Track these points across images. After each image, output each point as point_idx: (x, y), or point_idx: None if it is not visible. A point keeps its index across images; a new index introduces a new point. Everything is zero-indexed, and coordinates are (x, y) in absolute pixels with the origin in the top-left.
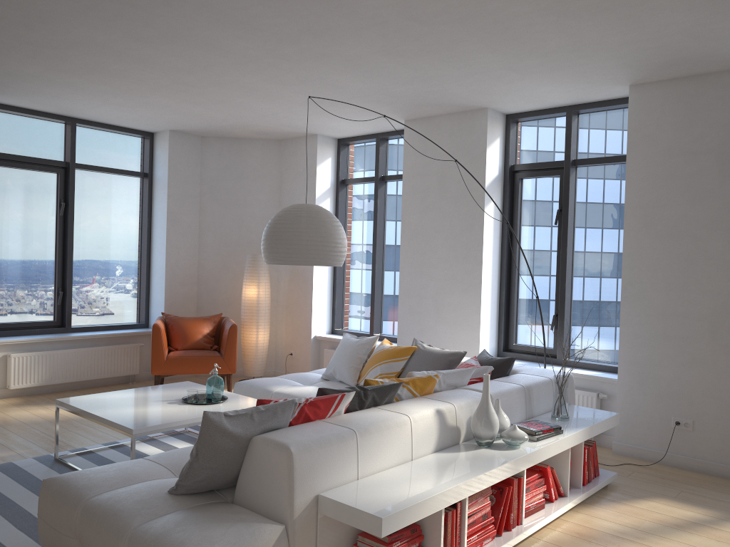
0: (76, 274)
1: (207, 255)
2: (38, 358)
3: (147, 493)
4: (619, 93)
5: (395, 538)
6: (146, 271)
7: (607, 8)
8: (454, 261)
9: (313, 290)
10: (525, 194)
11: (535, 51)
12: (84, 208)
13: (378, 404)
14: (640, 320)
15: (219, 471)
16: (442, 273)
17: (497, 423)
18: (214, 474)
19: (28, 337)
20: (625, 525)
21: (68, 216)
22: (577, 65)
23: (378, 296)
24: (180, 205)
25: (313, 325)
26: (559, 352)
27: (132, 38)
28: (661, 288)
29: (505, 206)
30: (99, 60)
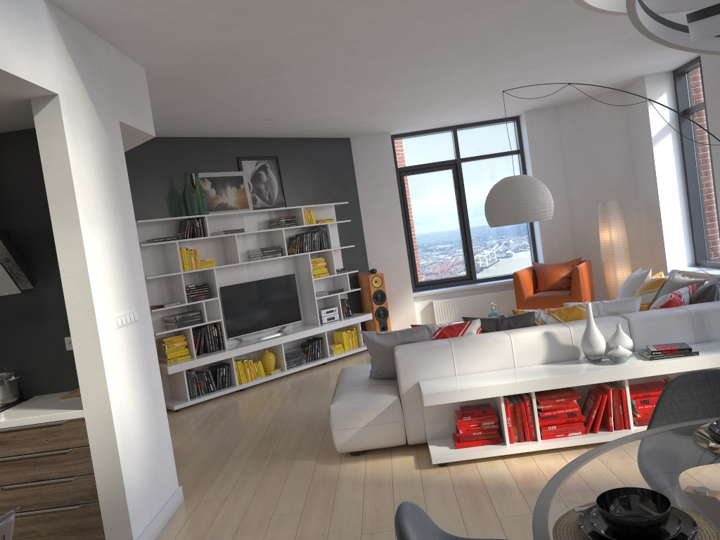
0: (476, 239)
1: (575, 207)
2: (450, 303)
3: (360, 377)
4: None
5: (466, 414)
6: (530, 229)
7: None
8: None
9: (662, 226)
10: None
11: None
12: (474, 189)
13: (512, 328)
14: None
15: (383, 365)
16: None
17: (598, 343)
18: (381, 367)
19: (445, 288)
20: None
21: (461, 198)
22: None
23: None
24: (544, 170)
25: (668, 259)
26: None
27: (400, 89)
28: None
29: None
30: (406, 101)
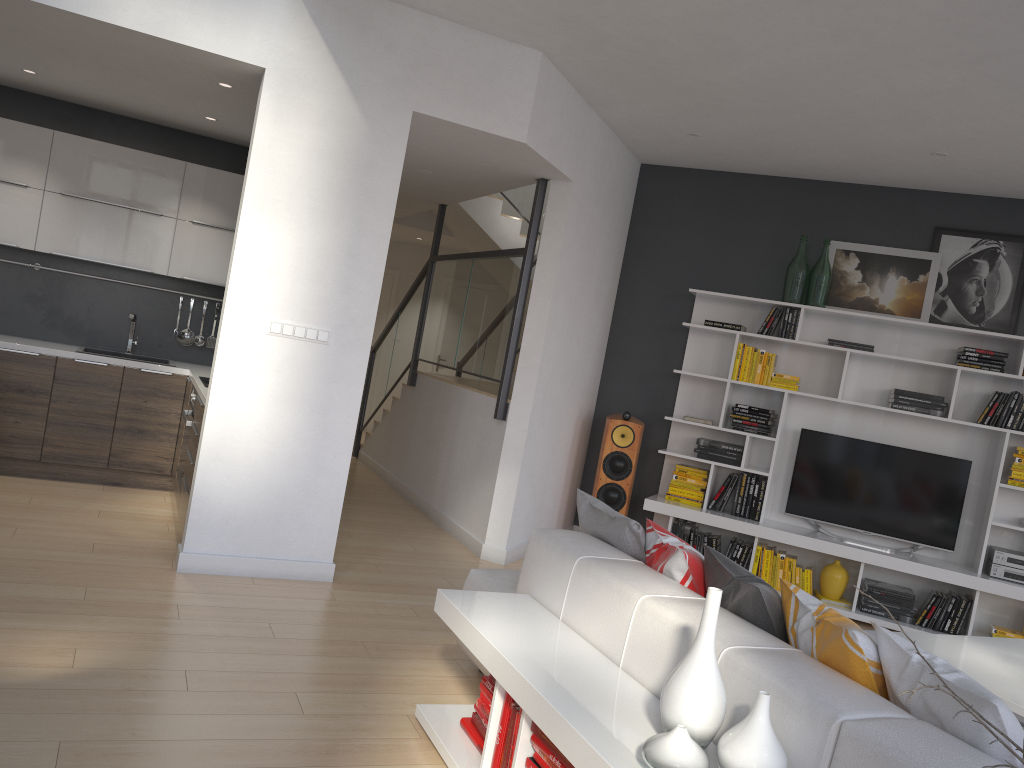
0: None
1: None
2: None
3: None
4: None
5: (492, 680)
6: None
7: None
8: None
9: None
10: None
11: None
12: None
13: (729, 607)
14: None
15: None
16: None
17: (670, 696)
18: None
19: None
20: None
21: None
22: None
23: None
24: None
25: None
26: None
27: None
28: None
29: None
30: None
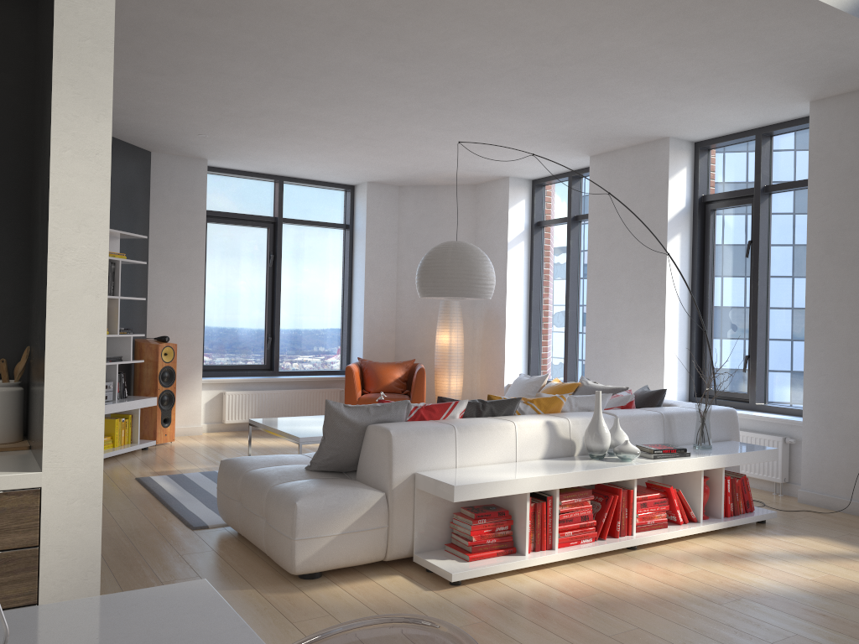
0: (284, 321)
1: (404, 303)
2: (248, 397)
3: (289, 468)
4: (805, 111)
5: (481, 516)
6: (347, 319)
7: (721, 35)
8: (638, 300)
9: (505, 336)
10: (718, 226)
11: (679, 79)
12: (291, 259)
13: (496, 415)
14: (825, 355)
15: (342, 452)
16: (626, 314)
17: (607, 437)
18: (337, 454)
19: (241, 377)
20: (752, 551)
21: (276, 267)
22: (734, 87)
23: (572, 342)
24: (378, 254)
25: (506, 372)
26: (752, 396)
27: (309, 103)
28: (846, 319)
29: (695, 240)
30: (288, 123)
